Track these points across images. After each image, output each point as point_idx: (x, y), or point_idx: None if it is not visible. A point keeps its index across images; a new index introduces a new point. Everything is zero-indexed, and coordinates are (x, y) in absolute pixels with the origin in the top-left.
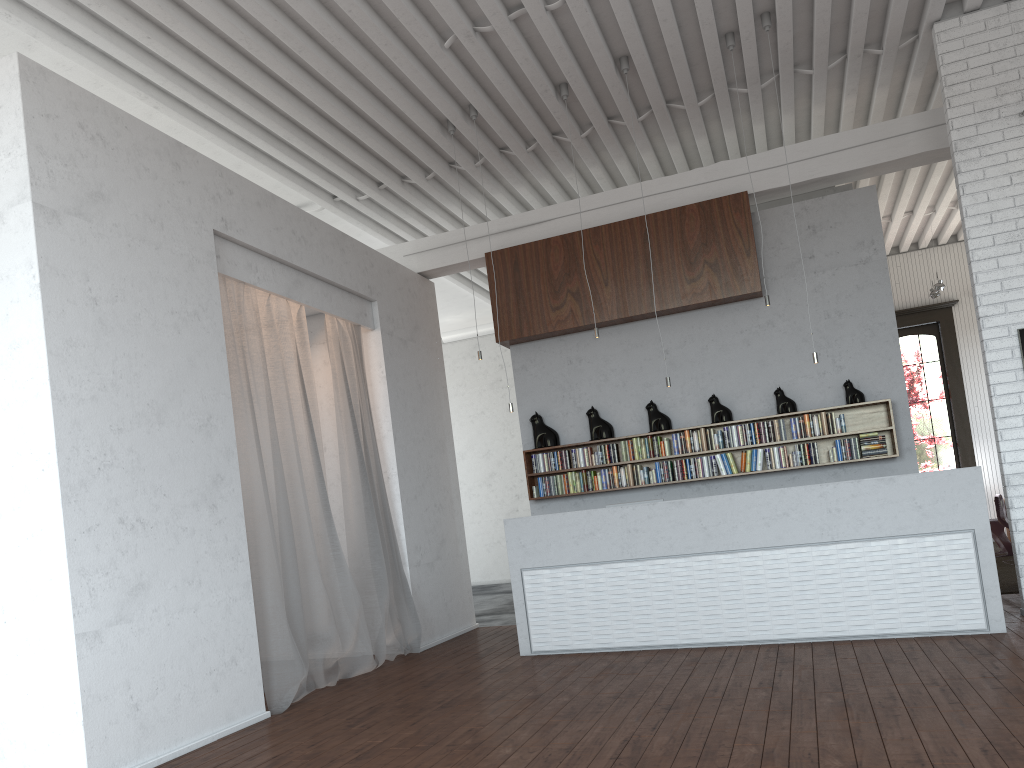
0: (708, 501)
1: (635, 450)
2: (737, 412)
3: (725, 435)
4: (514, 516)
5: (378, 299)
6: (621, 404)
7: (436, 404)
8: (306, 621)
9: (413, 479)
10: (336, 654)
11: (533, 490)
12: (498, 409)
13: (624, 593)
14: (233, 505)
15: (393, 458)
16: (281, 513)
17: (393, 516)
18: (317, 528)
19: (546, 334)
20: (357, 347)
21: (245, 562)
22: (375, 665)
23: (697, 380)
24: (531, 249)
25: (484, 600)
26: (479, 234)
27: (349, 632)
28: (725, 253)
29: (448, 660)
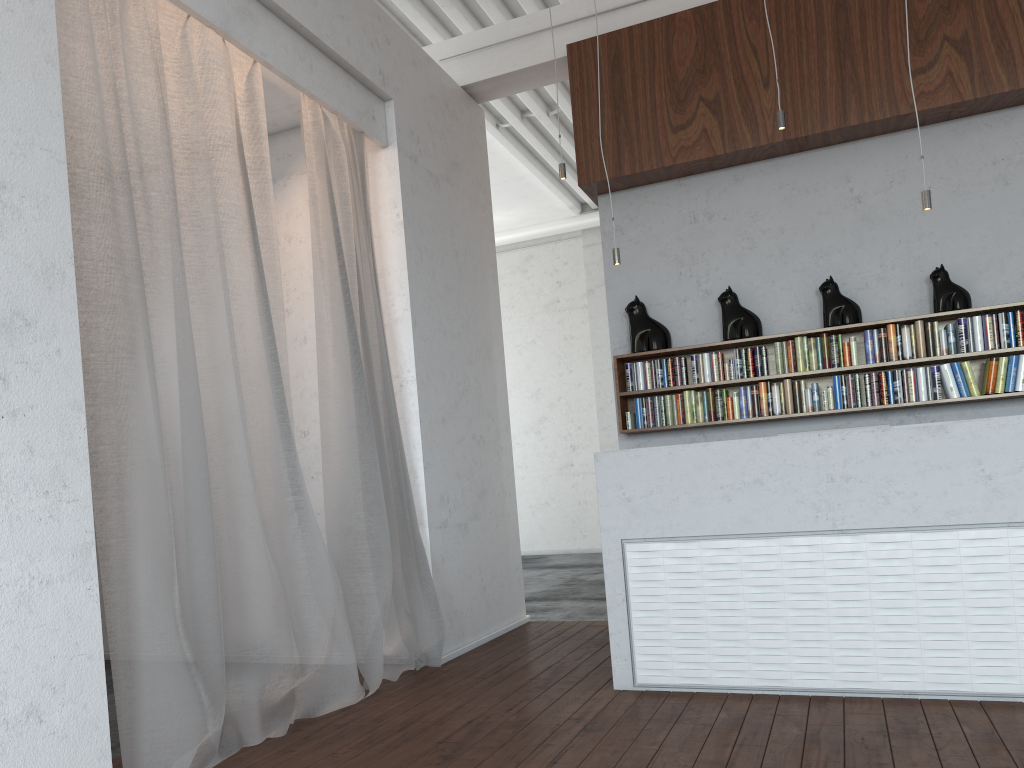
0: (999, 426)
1: (799, 357)
2: (978, 297)
3: (961, 332)
4: (568, 472)
5: (395, 98)
6: (775, 285)
7: (480, 287)
8: (231, 620)
9: (441, 392)
10: (288, 680)
11: (627, 418)
12: (553, 338)
13: (816, 592)
14: (56, 383)
15: (410, 354)
16: (184, 416)
17: (407, 447)
18: (264, 453)
19: (659, 172)
20: (357, 167)
21: (81, 504)
22: (362, 695)
23: (909, 245)
24: (642, 34)
25: (530, 577)
26: (557, 21)
27: (315, 639)
28: (983, 21)
29: (488, 689)
